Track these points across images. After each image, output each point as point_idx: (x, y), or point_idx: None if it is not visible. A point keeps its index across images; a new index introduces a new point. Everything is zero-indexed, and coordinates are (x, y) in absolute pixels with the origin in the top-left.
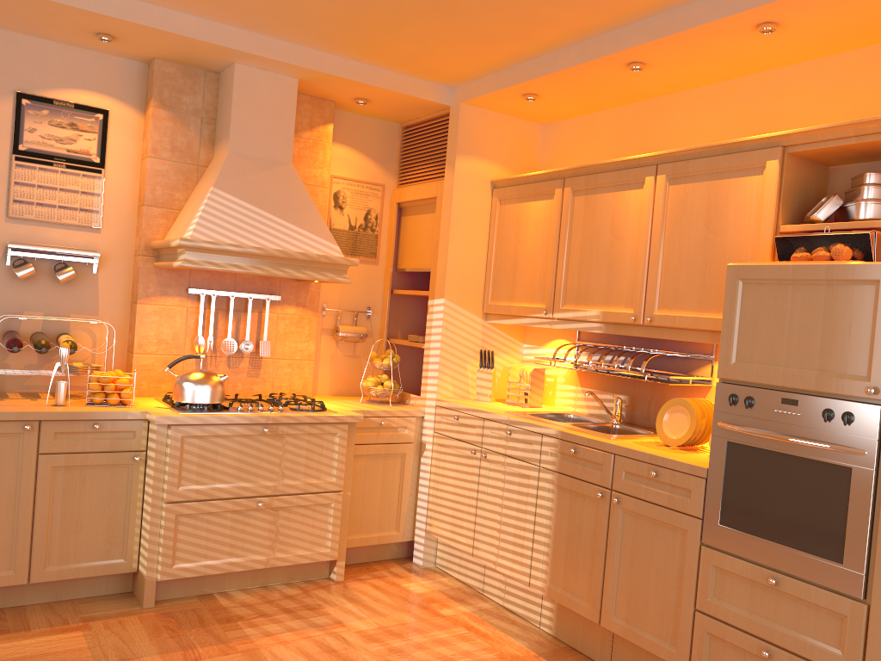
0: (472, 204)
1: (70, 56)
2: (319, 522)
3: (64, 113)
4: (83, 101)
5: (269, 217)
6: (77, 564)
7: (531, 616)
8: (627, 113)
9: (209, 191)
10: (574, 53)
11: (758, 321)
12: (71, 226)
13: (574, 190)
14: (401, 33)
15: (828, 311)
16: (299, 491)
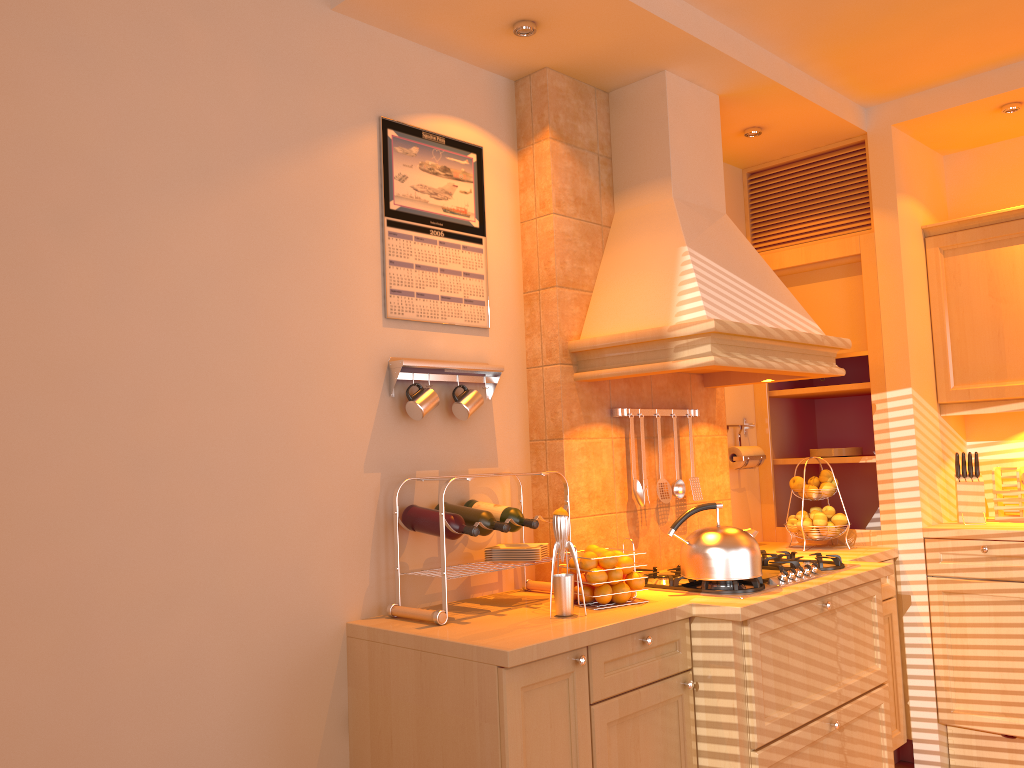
0: (913, 258)
1: (434, 65)
2: (874, 737)
3: (436, 151)
4: (453, 133)
5: (749, 287)
6: None
7: None
8: None
9: (684, 253)
10: None
11: None
12: (457, 328)
13: None
14: (942, 11)
15: None
16: (857, 694)
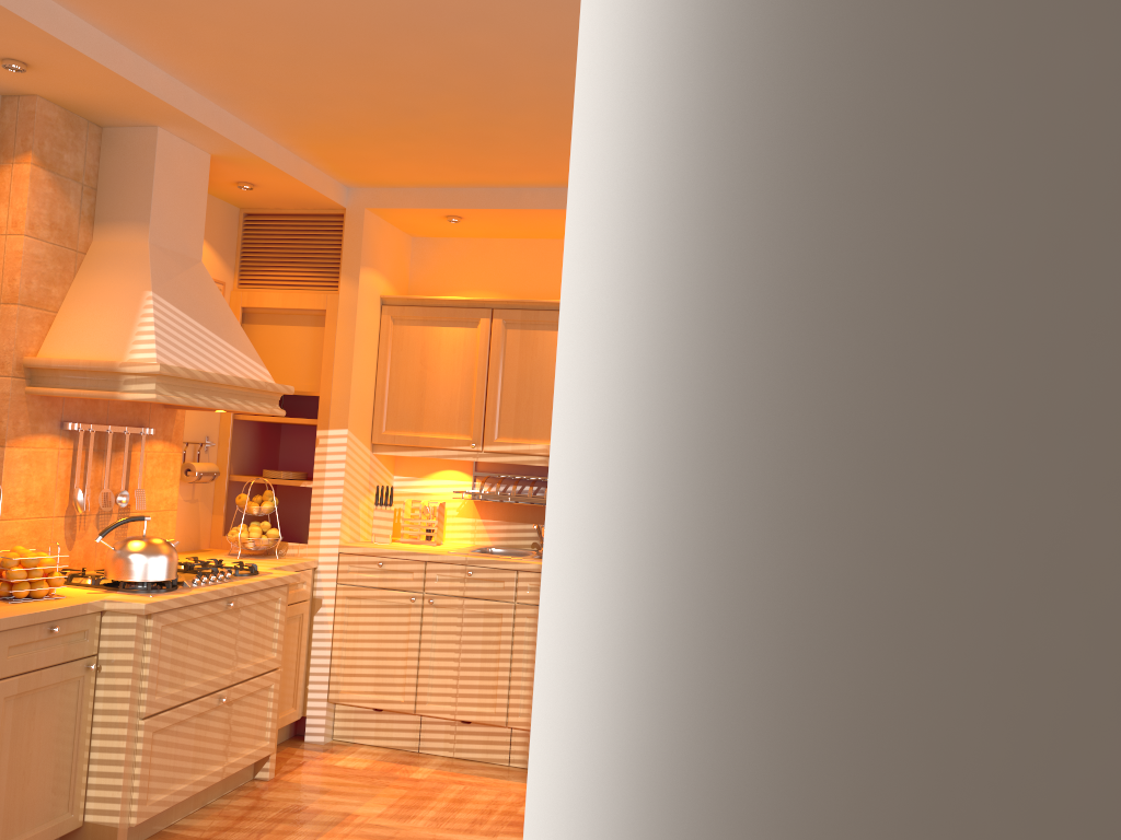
0: (368, 322)
1: None
2: (261, 711)
3: None
4: None
5: (208, 333)
6: (22, 834)
7: (496, 757)
8: (530, 247)
9: (148, 297)
10: (543, 197)
11: None
12: None
13: (506, 322)
14: (395, 143)
15: None
16: (250, 676)
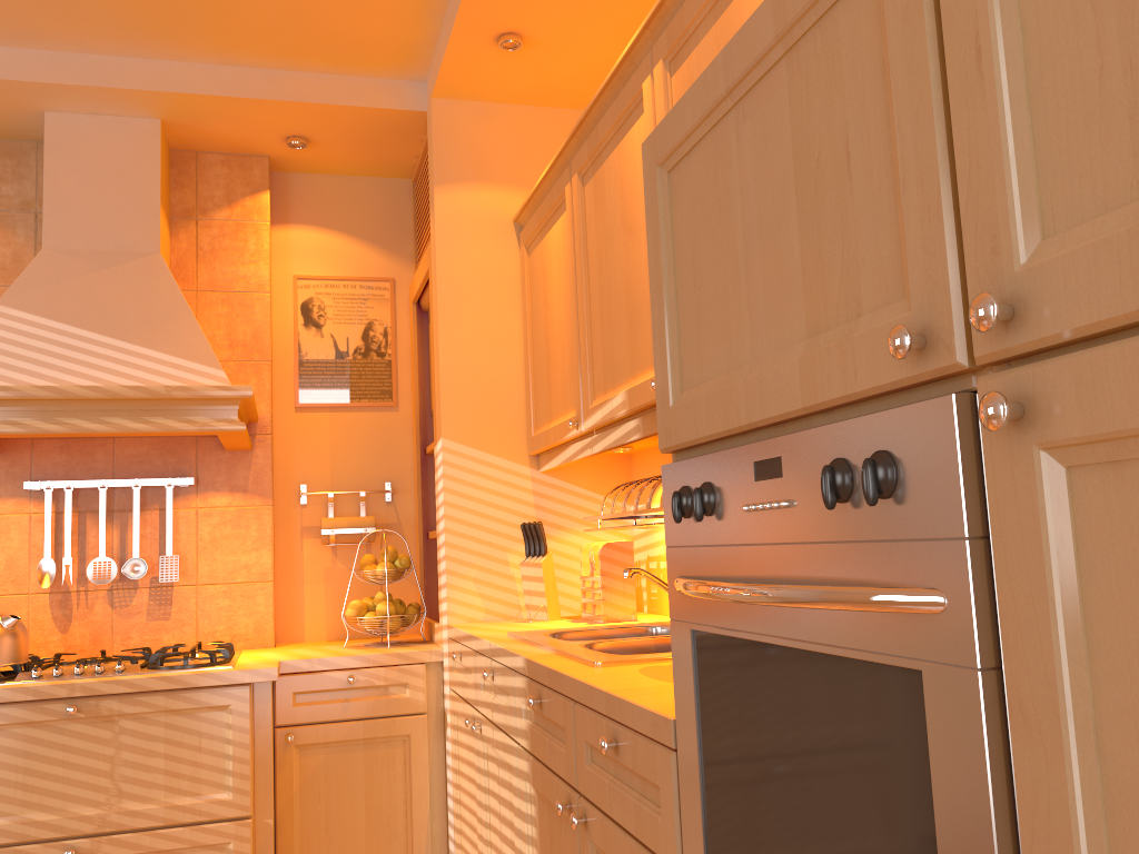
0: (480, 265)
1: None
2: None
3: None
4: None
5: (94, 338)
6: None
7: None
8: None
9: None
10: None
11: (699, 258)
12: None
13: (583, 176)
14: None
15: (800, 136)
16: (156, 823)
